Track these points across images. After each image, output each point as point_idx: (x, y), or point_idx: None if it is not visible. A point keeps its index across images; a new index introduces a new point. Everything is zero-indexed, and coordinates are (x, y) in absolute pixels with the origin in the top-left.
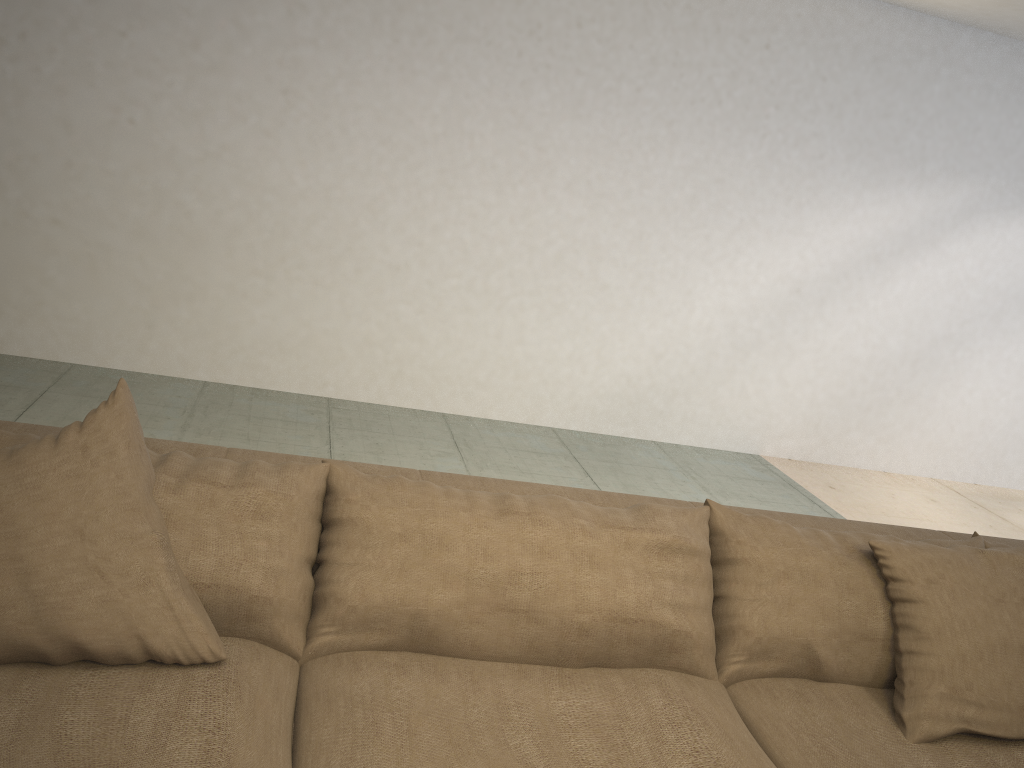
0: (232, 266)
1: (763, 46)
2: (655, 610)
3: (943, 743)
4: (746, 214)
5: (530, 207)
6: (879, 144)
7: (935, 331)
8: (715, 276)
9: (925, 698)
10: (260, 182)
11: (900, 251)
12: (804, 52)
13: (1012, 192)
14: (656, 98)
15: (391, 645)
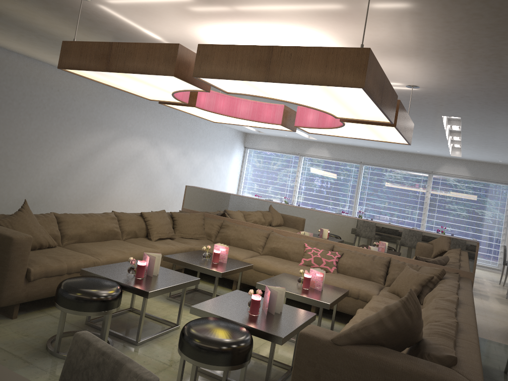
0: None
1: (57, 90)
2: (114, 228)
3: (157, 241)
4: (54, 142)
5: None
6: (90, 119)
7: (108, 174)
8: (45, 163)
9: (154, 234)
10: None
11: (97, 151)
12: (69, 92)
13: (124, 132)
14: (25, 106)
15: (75, 242)
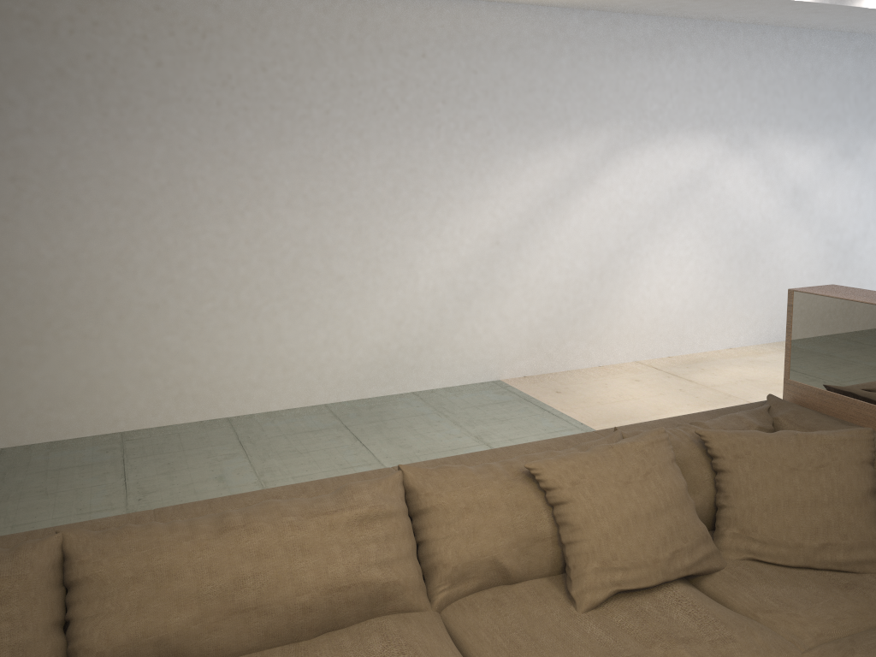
0: (2, 341)
1: (420, 56)
2: (364, 572)
3: (605, 605)
4: (441, 192)
5: (260, 228)
6: (531, 114)
7: (610, 248)
8: (429, 247)
9: (585, 576)
10: (10, 262)
11: (568, 193)
12: (454, 54)
13: (639, 128)
14: (344, 115)
15: None
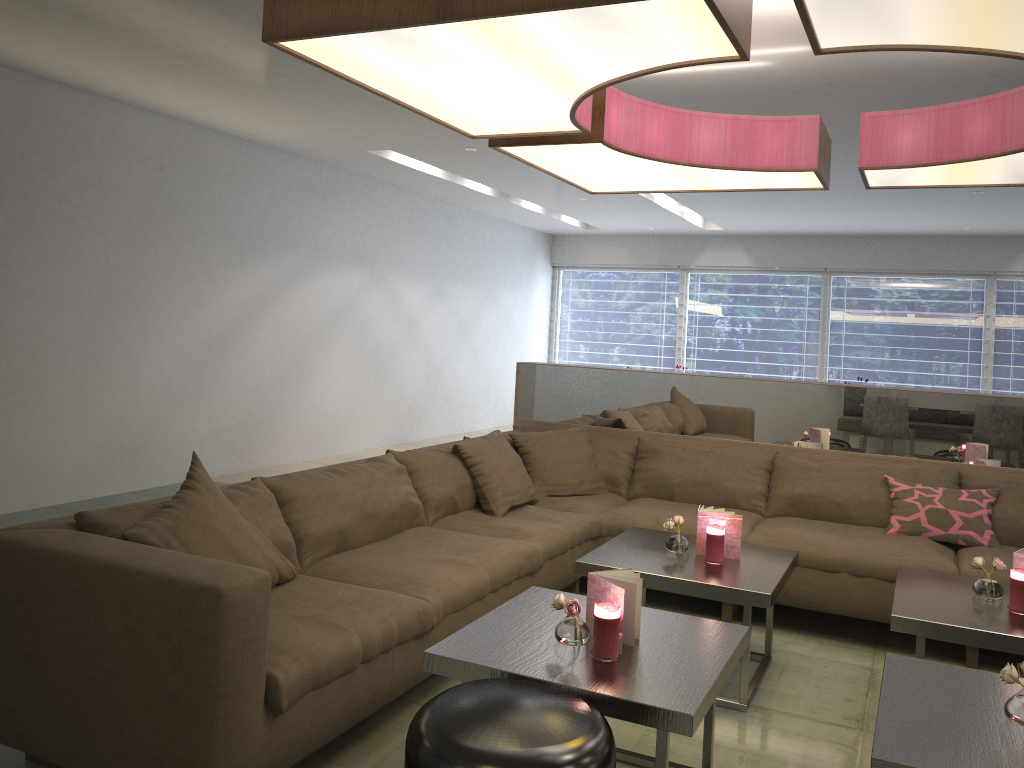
0: None
1: (158, 169)
2: (410, 498)
3: (506, 514)
4: (166, 296)
5: (3, 317)
6: (239, 233)
7: (289, 358)
8: (152, 348)
9: (497, 498)
10: None
11: (262, 307)
12: (185, 172)
13: (314, 257)
14: (90, 214)
15: (331, 552)
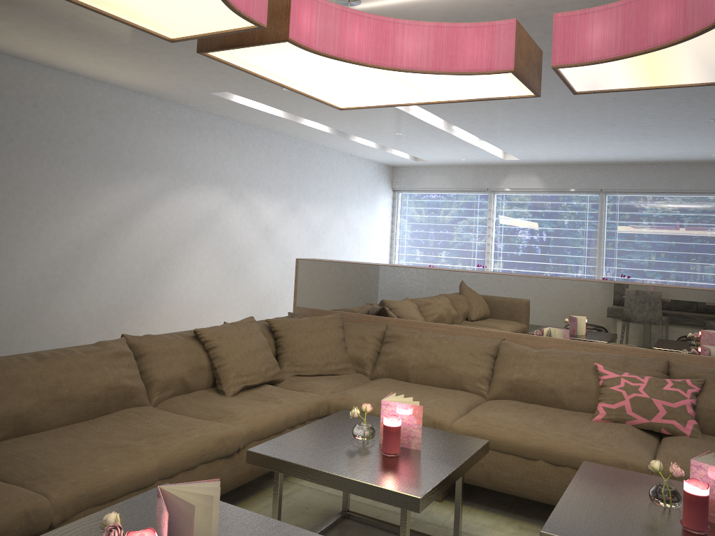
0: None
1: (33, 105)
2: (122, 380)
3: (239, 394)
4: (41, 206)
5: None
6: (110, 159)
7: (157, 257)
8: (28, 247)
9: (229, 380)
10: None
11: (131, 216)
12: (58, 109)
13: (179, 178)
14: None
15: (5, 436)
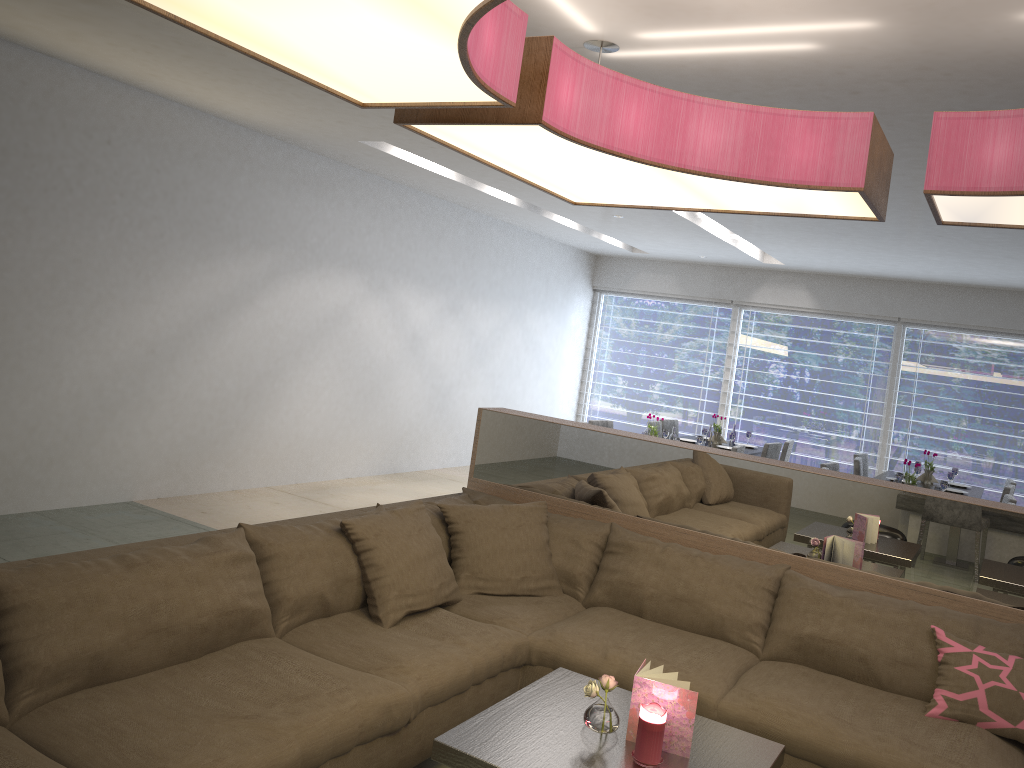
0: None
1: (106, 142)
2: (242, 601)
3: (400, 623)
4: (103, 289)
5: None
6: (205, 224)
7: (259, 370)
8: (80, 347)
9: (389, 601)
10: None
11: (228, 309)
12: (140, 148)
13: (300, 257)
14: (10, 186)
15: (75, 687)
